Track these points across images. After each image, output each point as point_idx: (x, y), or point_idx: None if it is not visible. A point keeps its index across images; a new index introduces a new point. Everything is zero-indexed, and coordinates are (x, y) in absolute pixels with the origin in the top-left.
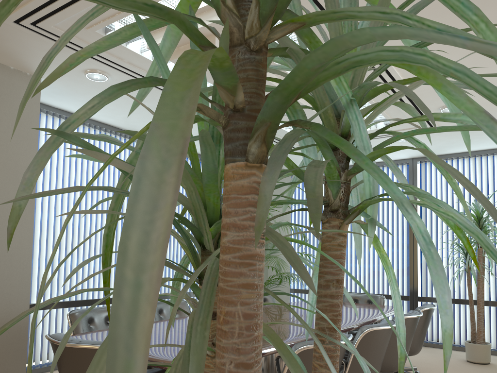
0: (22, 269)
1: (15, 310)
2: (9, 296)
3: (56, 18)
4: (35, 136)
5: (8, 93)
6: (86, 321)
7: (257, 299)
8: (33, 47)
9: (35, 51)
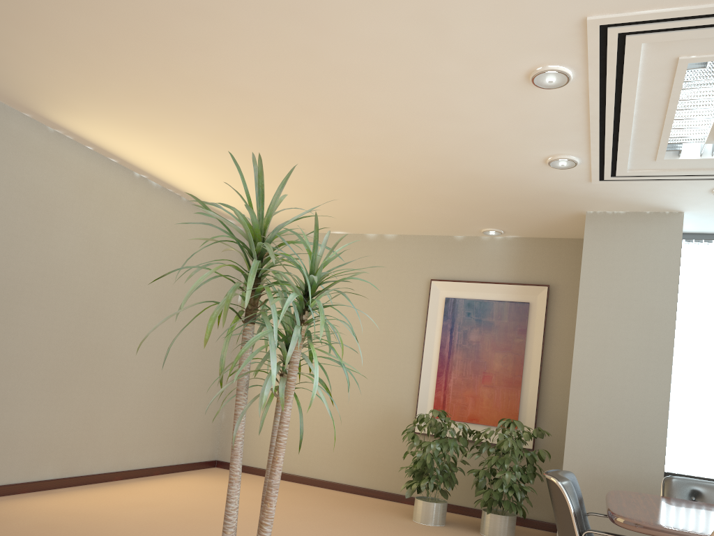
0: (655, 427)
1: (646, 471)
2: (639, 454)
3: (621, 165)
4: (675, 278)
5: (643, 239)
6: (684, 491)
7: (241, 359)
8: (639, 191)
9: (645, 193)
